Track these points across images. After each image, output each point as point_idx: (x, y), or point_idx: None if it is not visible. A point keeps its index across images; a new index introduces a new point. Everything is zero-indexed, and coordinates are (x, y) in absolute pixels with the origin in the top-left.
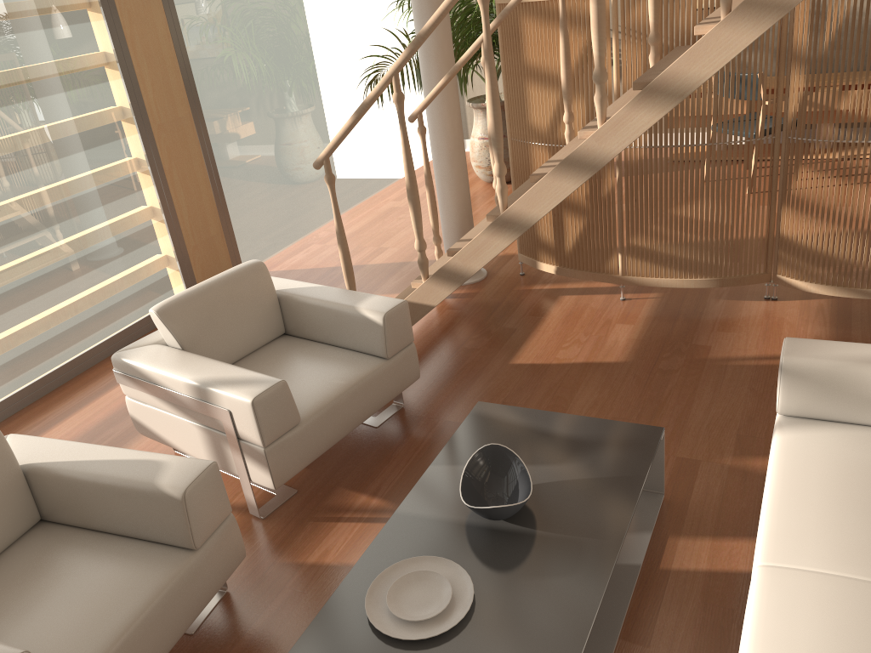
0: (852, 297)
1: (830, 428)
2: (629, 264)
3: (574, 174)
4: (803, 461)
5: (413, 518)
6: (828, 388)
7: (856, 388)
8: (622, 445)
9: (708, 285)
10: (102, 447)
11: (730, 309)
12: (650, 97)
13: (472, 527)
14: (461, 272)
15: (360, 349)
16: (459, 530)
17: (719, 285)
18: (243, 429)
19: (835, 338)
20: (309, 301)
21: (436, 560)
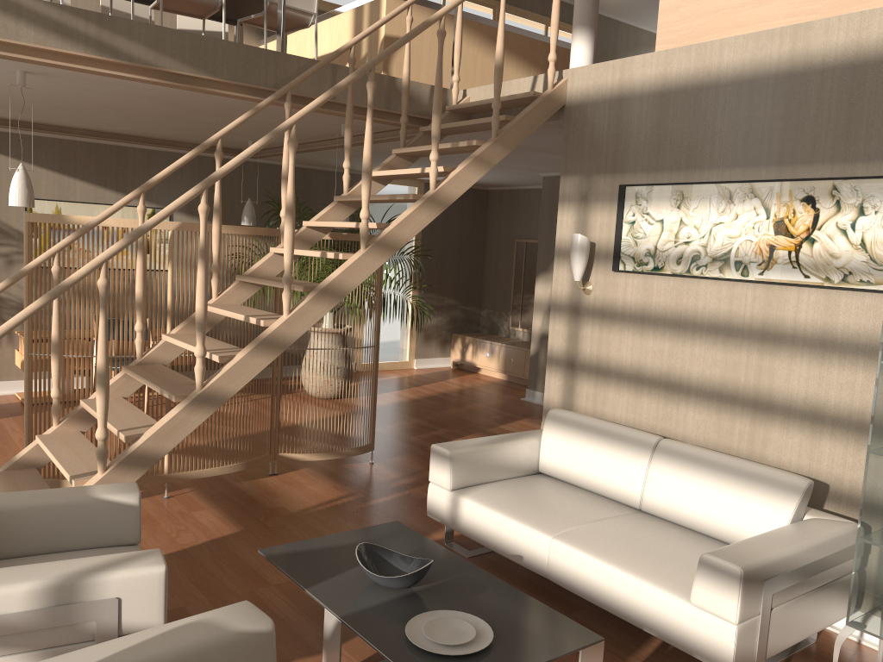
0: (334, 458)
1: (481, 486)
2: (175, 461)
3: (268, 352)
4: (497, 500)
5: (358, 613)
6: (472, 463)
7: (484, 460)
8: (394, 534)
9: (239, 468)
10: (88, 648)
11: (258, 485)
12: (324, 295)
13: (401, 598)
14: (153, 454)
15: (99, 544)
16: (397, 602)
17: (246, 467)
18: (135, 616)
19: (344, 484)
20: (11, 506)
21: (421, 616)
